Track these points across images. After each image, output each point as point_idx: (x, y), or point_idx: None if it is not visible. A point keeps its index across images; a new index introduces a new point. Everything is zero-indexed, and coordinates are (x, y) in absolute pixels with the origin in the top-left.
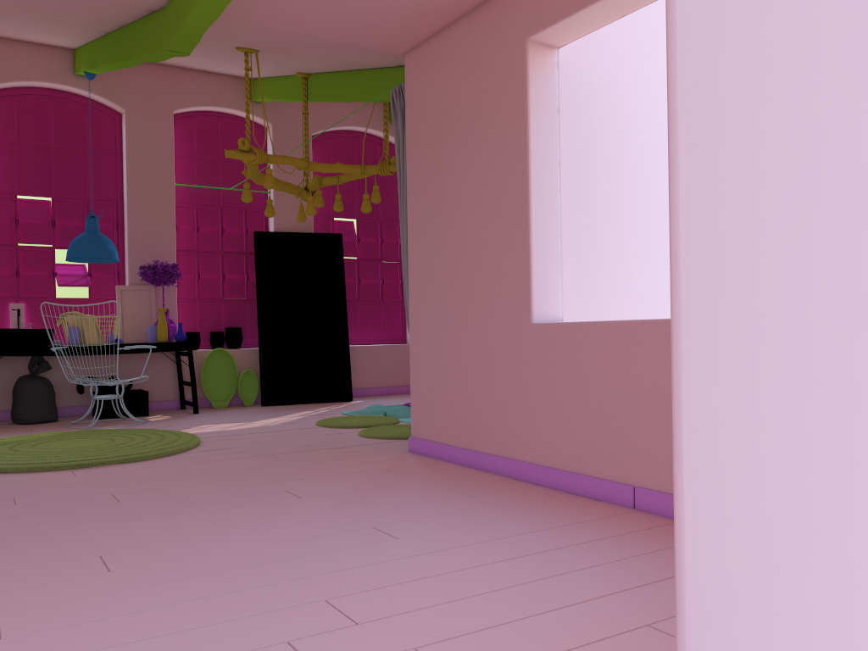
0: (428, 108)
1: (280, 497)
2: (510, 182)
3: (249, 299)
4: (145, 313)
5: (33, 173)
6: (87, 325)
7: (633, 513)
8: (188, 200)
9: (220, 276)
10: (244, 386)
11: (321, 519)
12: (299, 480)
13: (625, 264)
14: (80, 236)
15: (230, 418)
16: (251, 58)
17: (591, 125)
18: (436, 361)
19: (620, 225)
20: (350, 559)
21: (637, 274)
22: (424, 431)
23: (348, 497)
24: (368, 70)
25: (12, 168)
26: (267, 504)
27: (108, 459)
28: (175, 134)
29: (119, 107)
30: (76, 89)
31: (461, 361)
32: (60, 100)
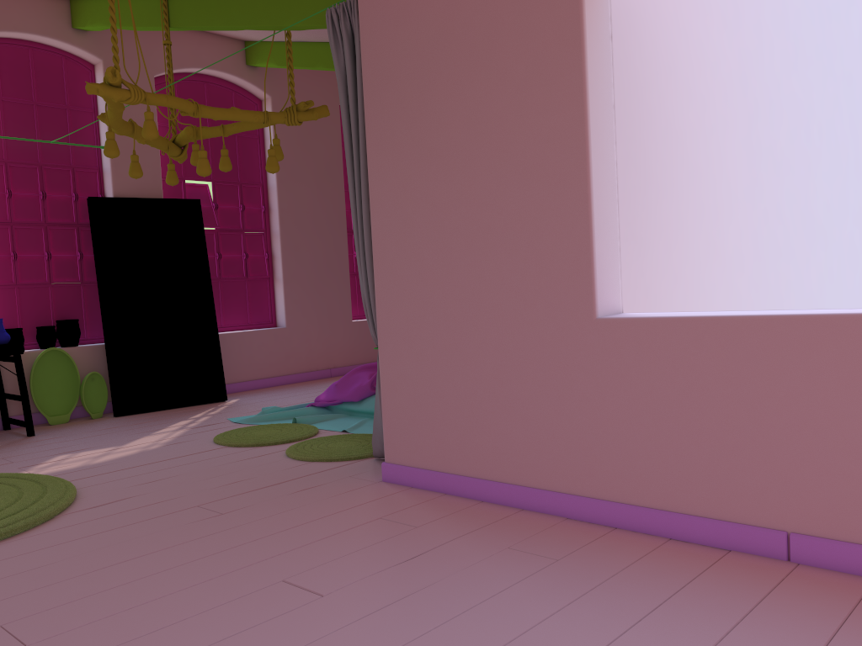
0: (401, 31)
1: (288, 597)
2: (554, 131)
3: (85, 283)
4: None
5: None
6: None
7: (799, 570)
8: None
9: (45, 255)
10: (88, 393)
11: (399, 643)
12: (285, 554)
13: (663, 236)
14: None
15: (87, 440)
16: None
17: (631, 60)
18: (425, 366)
19: (658, 188)
20: None
21: (672, 248)
22: (407, 456)
23: (392, 586)
24: None
25: None
26: (283, 618)
27: None
28: None
29: None
30: None
31: (471, 366)
32: None
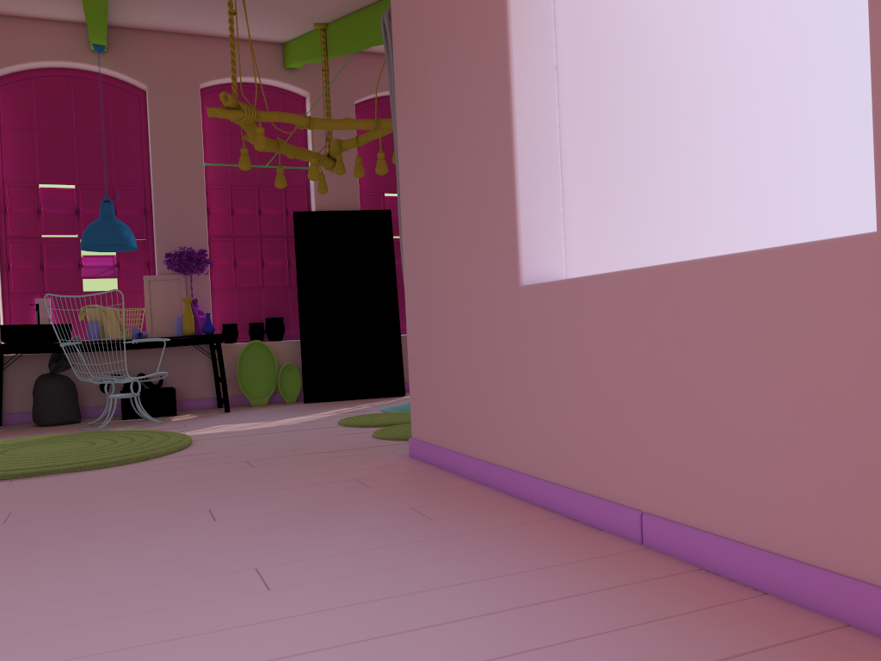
0: (411, 25)
1: (192, 518)
2: (492, 100)
3: (292, 287)
4: (175, 304)
5: (55, 159)
6: (108, 319)
7: (637, 552)
8: (221, 181)
9: (259, 263)
10: (286, 381)
11: (205, 553)
12: (242, 494)
13: (663, 204)
14: (93, 223)
15: (256, 417)
16: (235, 0)
17: (607, 17)
18: (430, 343)
19: (655, 152)
20: (166, 626)
21: (681, 218)
22: (422, 431)
23: (273, 521)
24: (374, 4)
25: (32, 155)
26: (164, 530)
27: (59, 466)
28: (204, 110)
29: (140, 83)
30: (94, 67)
31: (453, 342)
32: (80, 80)
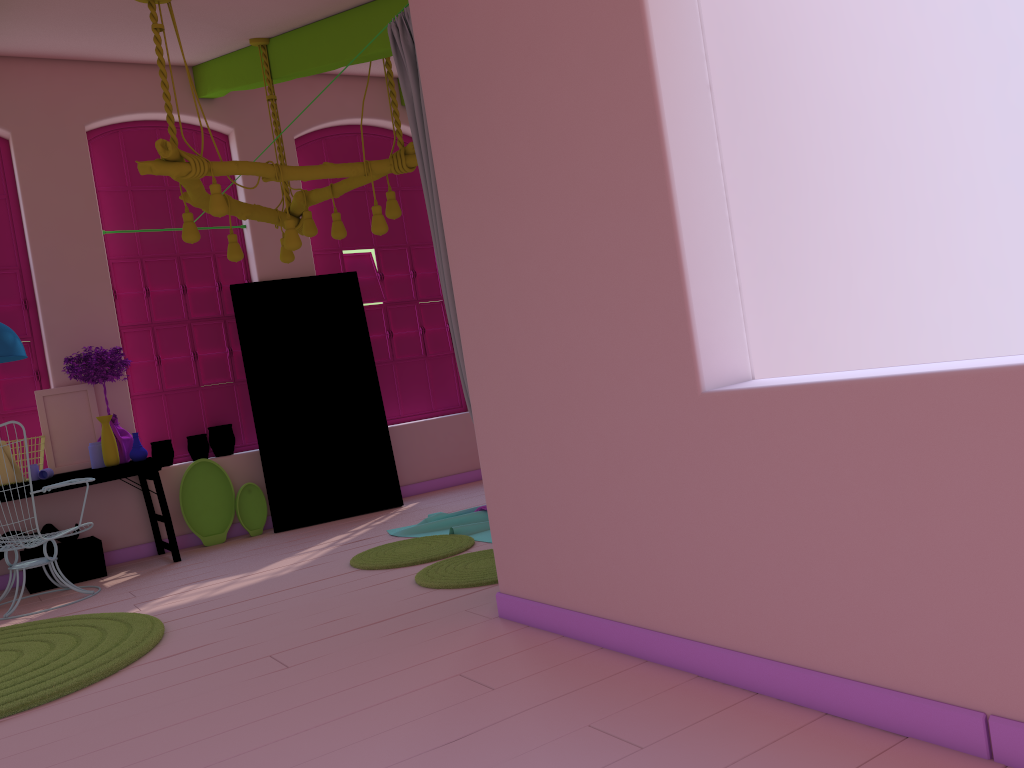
0: (454, 36)
1: None
2: (624, 136)
3: (238, 382)
4: (84, 425)
5: None
6: None
7: None
8: (128, 253)
9: (191, 355)
10: (246, 507)
11: None
12: (313, 730)
13: (836, 259)
14: None
15: (225, 565)
16: (160, 11)
17: (751, 16)
18: (525, 467)
19: (821, 191)
20: None
21: (857, 274)
22: (521, 585)
23: None
24: (351, 11)
25: None
26: None
27: None
28: (93, 160)
29: (1, 129)
30: None
31: (571, 466)
32: None
